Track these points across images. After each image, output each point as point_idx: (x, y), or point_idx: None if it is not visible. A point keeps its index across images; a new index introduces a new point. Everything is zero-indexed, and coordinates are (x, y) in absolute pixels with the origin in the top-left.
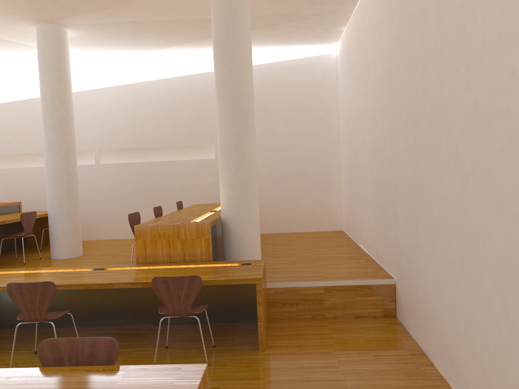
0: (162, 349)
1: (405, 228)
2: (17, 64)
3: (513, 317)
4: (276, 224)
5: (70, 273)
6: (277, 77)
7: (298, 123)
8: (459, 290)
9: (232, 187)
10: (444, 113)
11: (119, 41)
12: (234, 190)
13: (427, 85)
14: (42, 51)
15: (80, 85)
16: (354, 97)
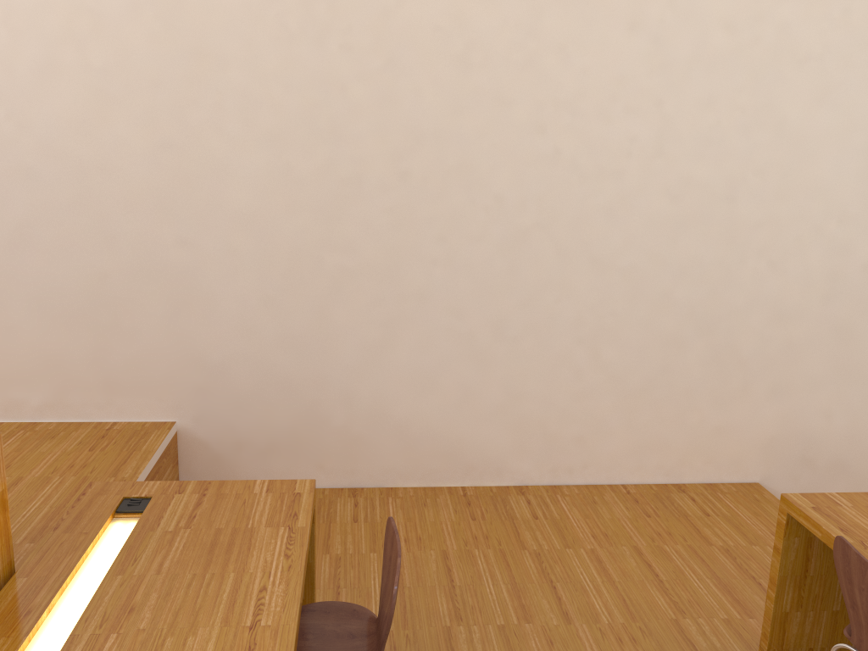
0: None
1: (254, 318)
2: None
3: (606, 357)
4: None
5: None
6: None
7: None
8: (488, 364)
9: None
10: (464, 148)
11: None
12: None
13: (397, 94)
14: None
15: None
16: None
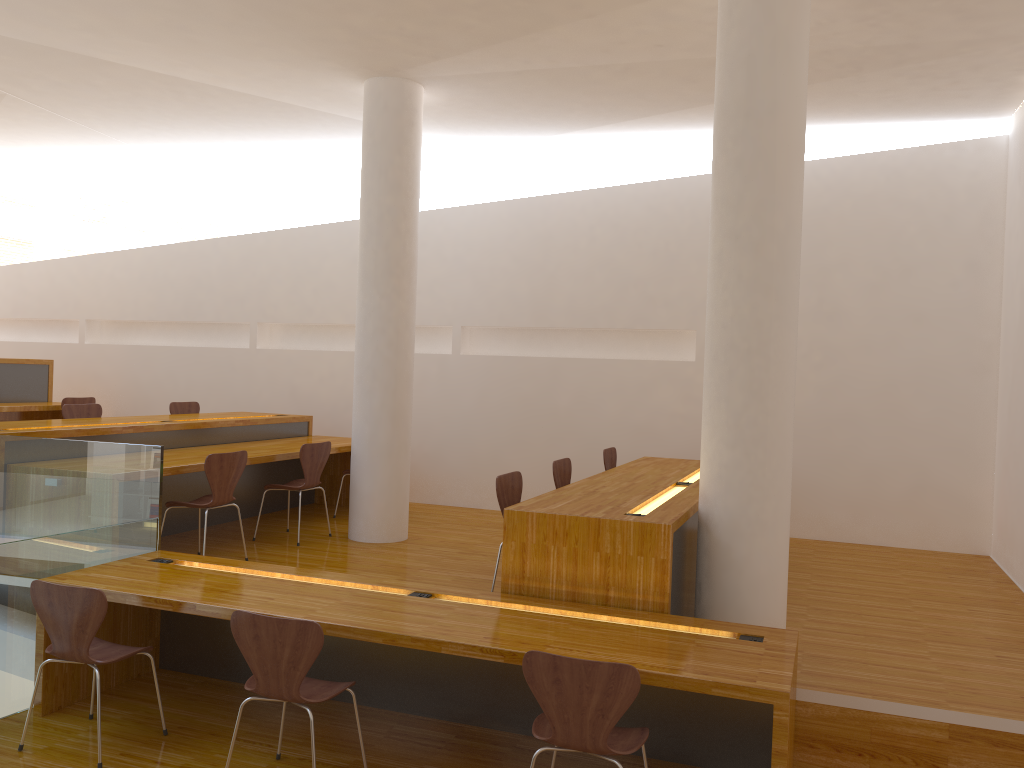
0: None
1: None
2: (332, 156)
3: None
4: (823, 521)
5: (364, 595)
6: (854, 190)
7: (895, 295)
8: None
9: (730, 443)
10: None
11: (519, 111)
12: (735, 450)
13: None
14: (370, 130)
15: (439, 198)
16: None
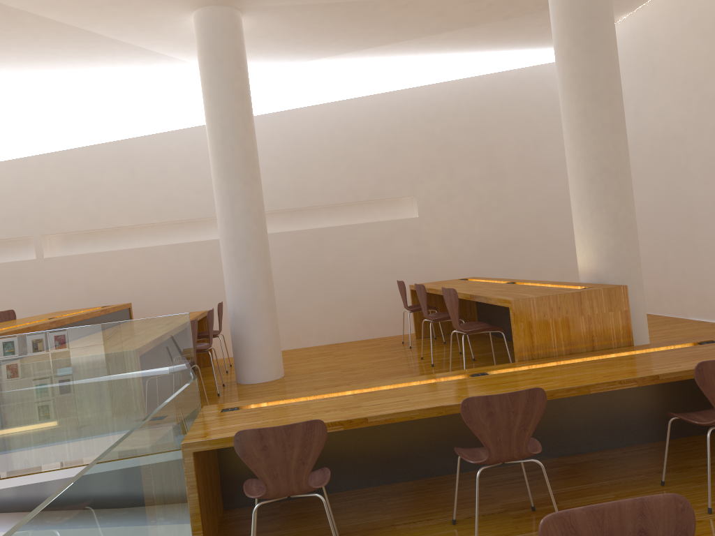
0: (659, 488)
1: None
2: (97, 86)
3: None
4: None
5: (454, 383)
6: (500, 95)
7: (533, 159)
8: None
9: (613, 234)
10: None
11: (297, 40)
12: (617, 237)
13: None
14: (212, 49)
15: (199, 117)
16: (667, 109)
